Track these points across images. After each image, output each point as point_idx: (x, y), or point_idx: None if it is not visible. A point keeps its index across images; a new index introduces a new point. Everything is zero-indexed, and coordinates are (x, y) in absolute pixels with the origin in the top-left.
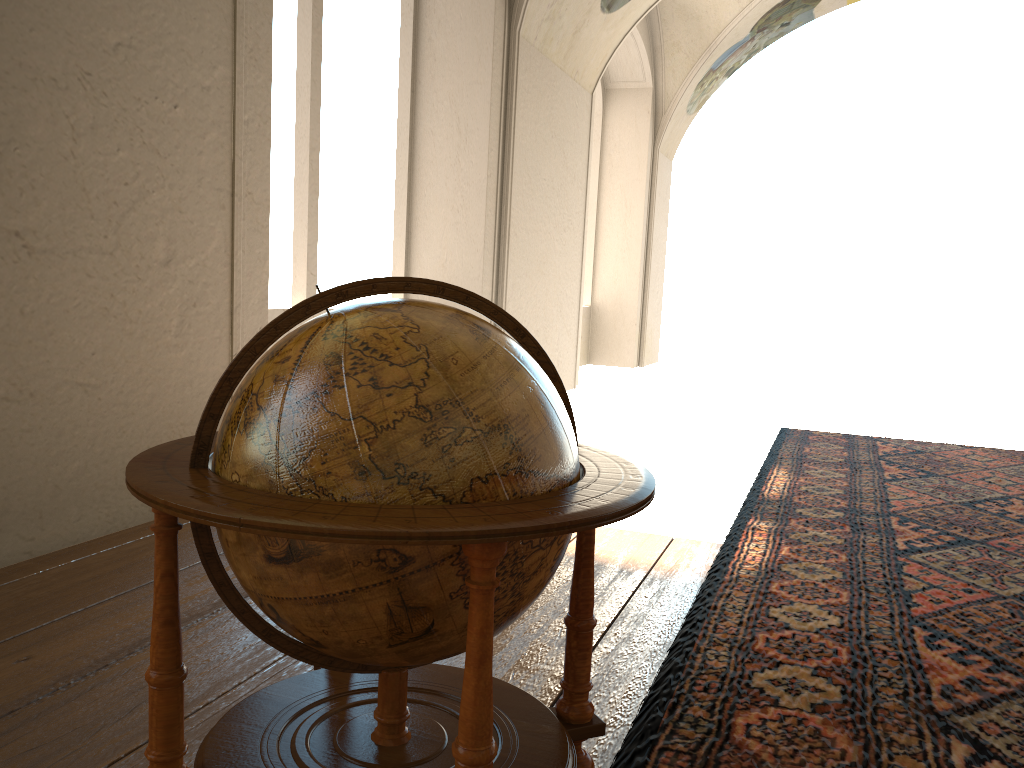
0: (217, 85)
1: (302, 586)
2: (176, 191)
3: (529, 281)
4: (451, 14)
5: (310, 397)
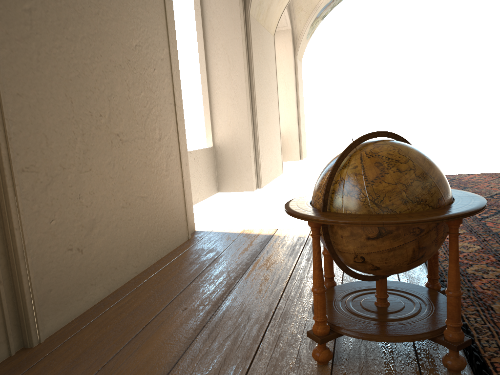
0: (165, 57)
1: (382, 246)
2: (159, 107)
3: (264, 126)
4: (218, 8)
5: (376, 178)
